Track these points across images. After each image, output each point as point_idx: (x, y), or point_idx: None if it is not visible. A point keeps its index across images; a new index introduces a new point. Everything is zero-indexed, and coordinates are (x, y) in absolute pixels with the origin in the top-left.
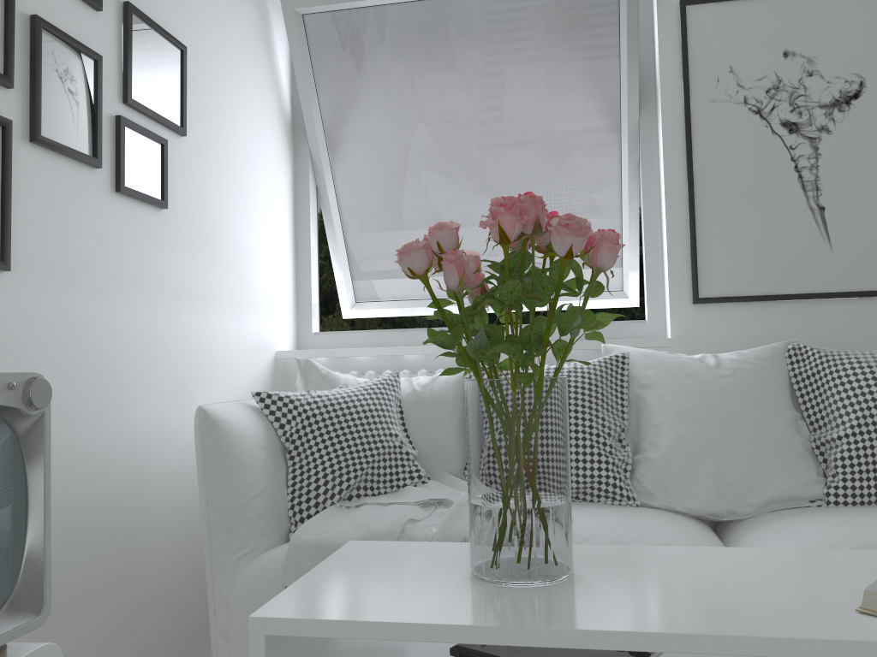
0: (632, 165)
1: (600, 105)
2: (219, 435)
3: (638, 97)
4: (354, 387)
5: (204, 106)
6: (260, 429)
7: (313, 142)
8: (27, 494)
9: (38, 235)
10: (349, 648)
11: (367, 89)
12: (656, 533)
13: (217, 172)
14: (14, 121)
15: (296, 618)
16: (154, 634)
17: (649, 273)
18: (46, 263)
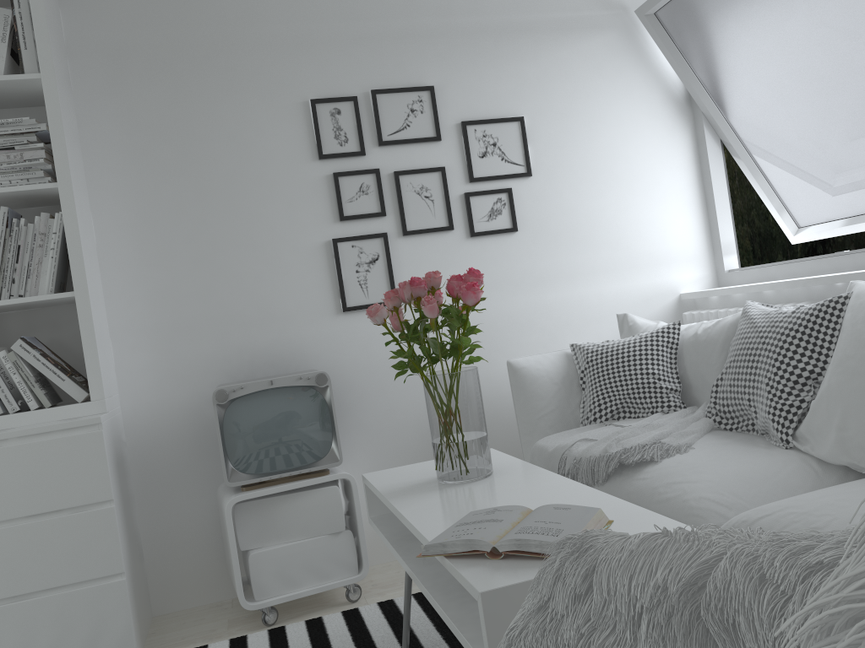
0: None
1: None
2: (519, 377)
3: None
4: (636, 337)
5: (553, 144)
6: (558, 371)
7: (702, 107)
8: (330, 416)
9: None
10: None
11: (719, 50)
12: (708, 472)
13: (575, 184)
14: (392, 230)
15: (365, 477)
16: None
17: None
18: None
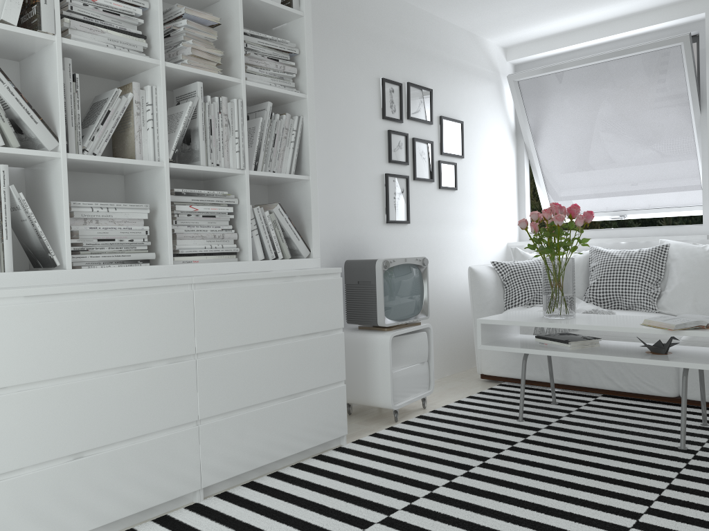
0: (699, 139)
1: (678, 109)
2: (476, 277)
3: (698, 104)
4: (534, 260)
5: (471, 142)
6: (493, 276)
7: (525, 139)
8: (423, 287)
9: (416, 210)
10: (509, 338)
11: (551, 111)
12: None
13: (477, 168)
14: (409, 175)
15: (488, 319)
16: (456, 350)
17: (704, 199)
18: (419, 219)
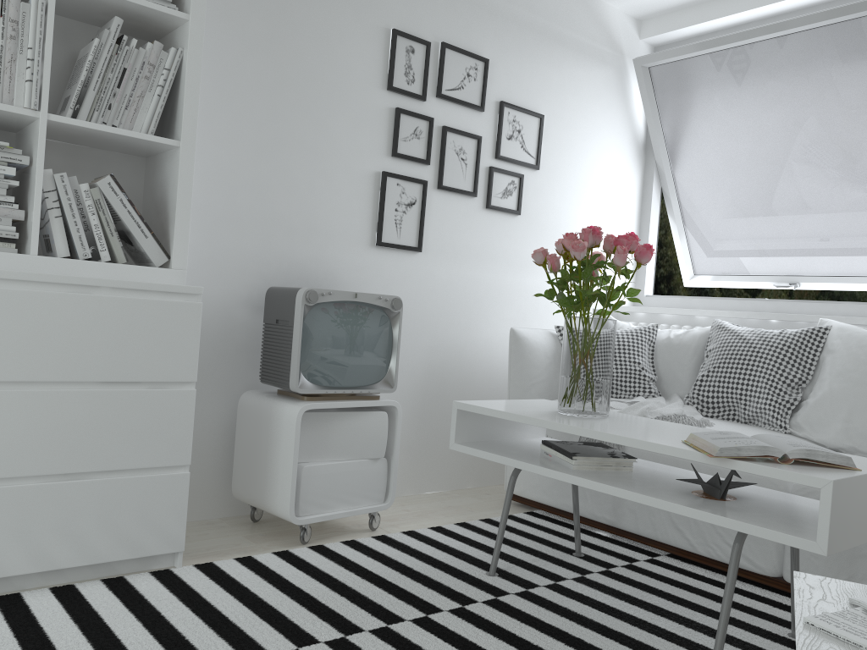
0: None
1: None
2: (520, 345)
3: None
4: (620, 330)
5: (557, 148)
6: (550, 346)
7: (657, 156)
8: (392, 343)
9: (438, 234)
10: (517, 440)
11: (695, 116)
12: None
13: (564, 188)
14: (430, 180)
15: (466, 403)
16: None
17: None
18: (441, 247)
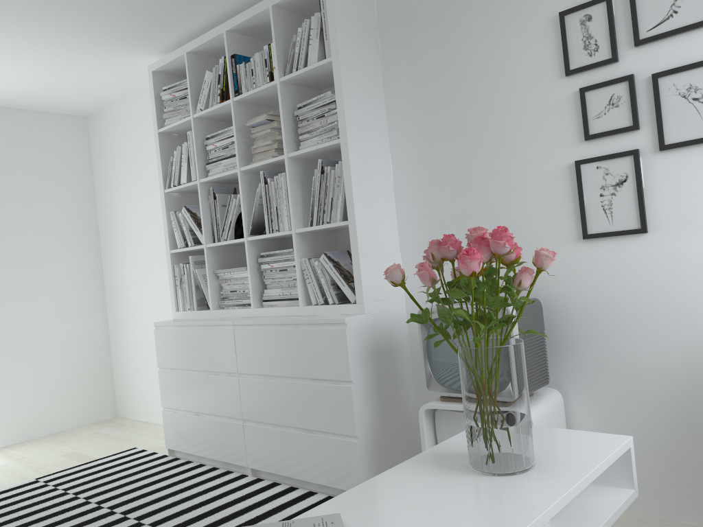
0: None
1: None
2: None
3: None
4: None
5: None
6: None
7: None
8: None
9: (673, 205)
10: None
11: None
12: None
13: None
14: (647, 145)
15: None
16: None
17: None
18: (683, 219)
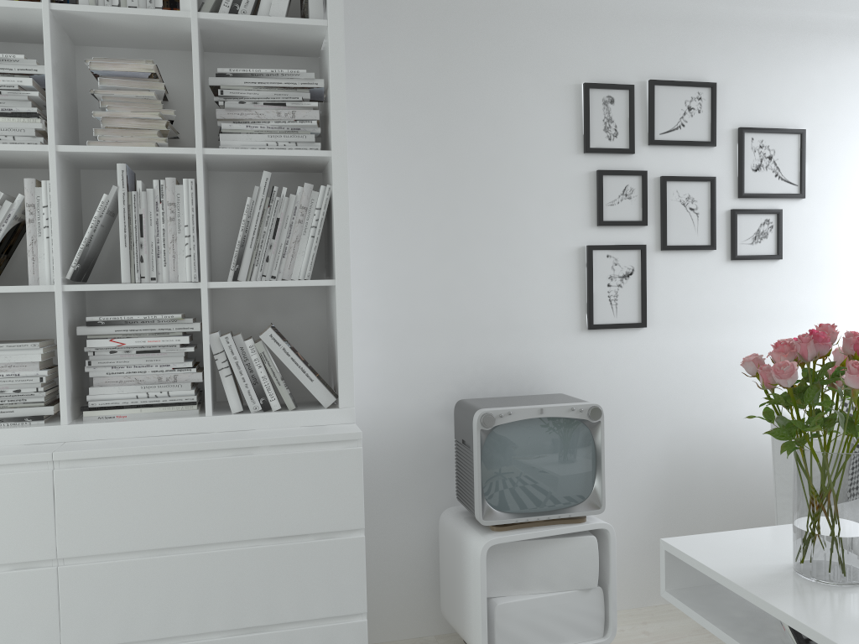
0: None
1: None
2: None
3: None
4: None
5: (830, 164)
6: None
7: None
8: (595, 456)
9: (667, 302)
10: None
11: None
12: None
13: (847, 212)
14: (650, 242)
15: (673, 546)
16: None
17: None
18: (673, 317)
